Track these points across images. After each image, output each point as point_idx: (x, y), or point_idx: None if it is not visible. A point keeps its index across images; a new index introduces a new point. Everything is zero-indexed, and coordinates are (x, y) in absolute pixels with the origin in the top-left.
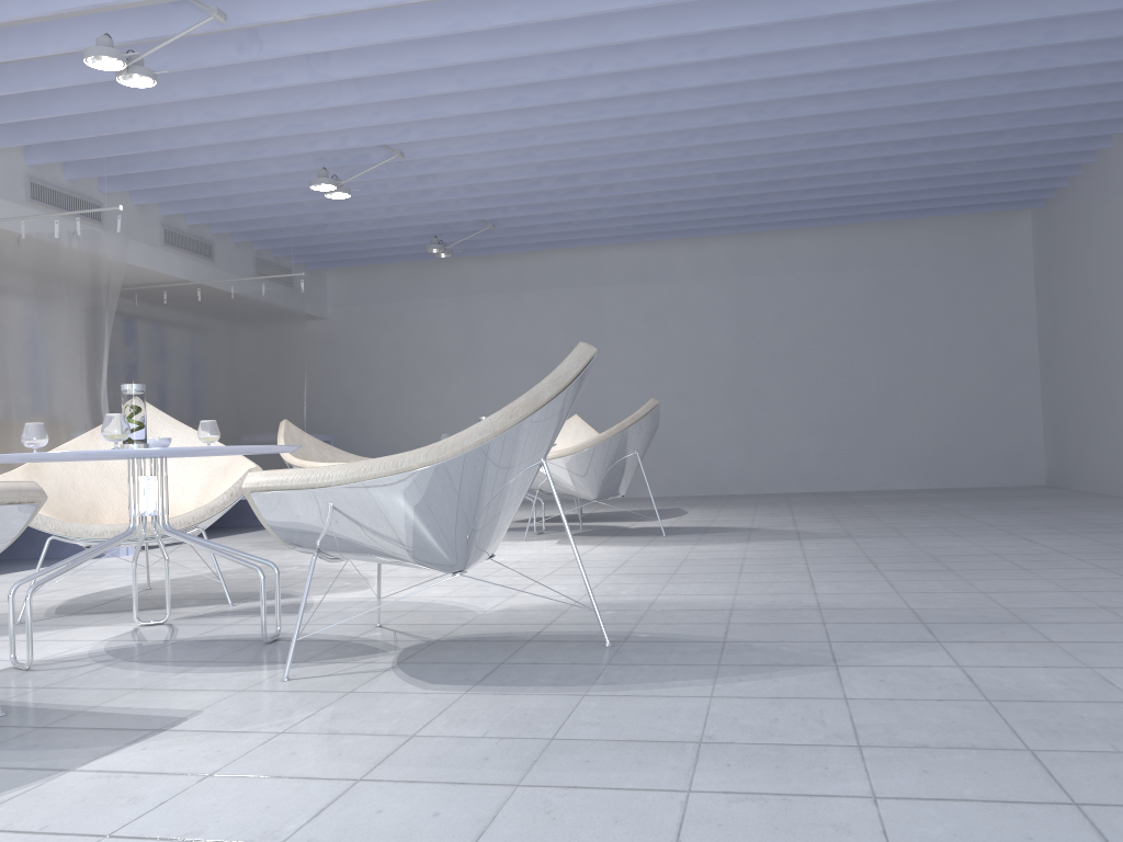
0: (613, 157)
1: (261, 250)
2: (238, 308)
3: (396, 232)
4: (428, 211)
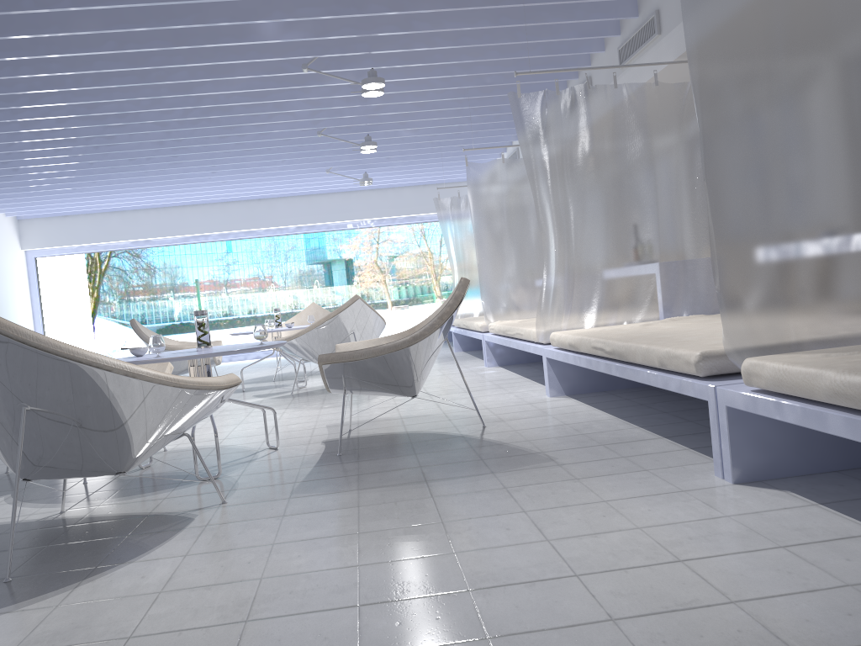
0: None
1: None
2: None
3: None
4: None
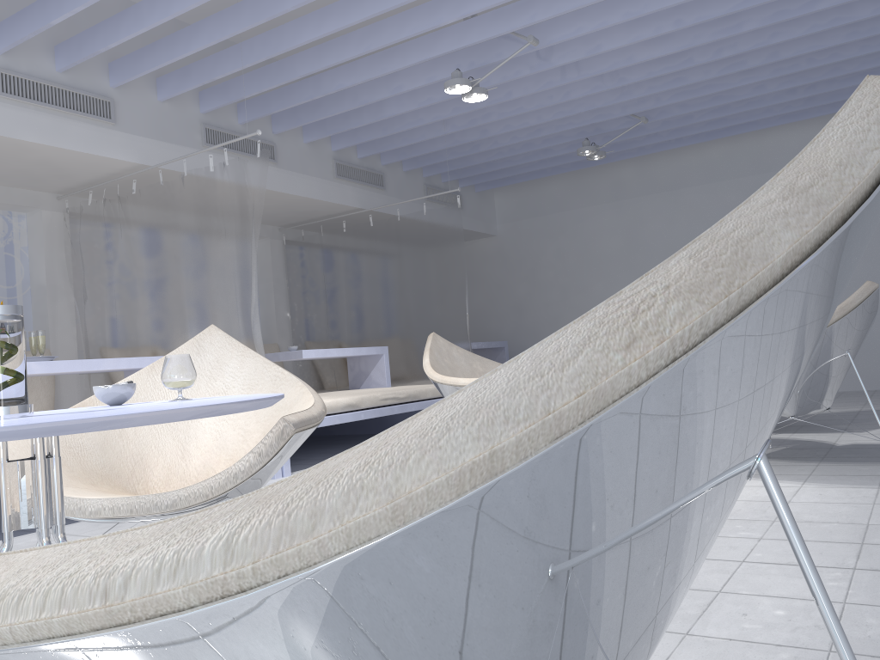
0: (782, 6)
1: (430, 177)
2: (403, 229)
3: (549, 142)
4: (576, 111)
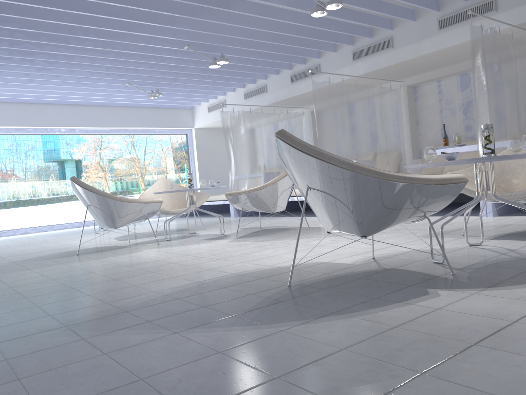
0: None
1: None
2: None
3: None
4: None
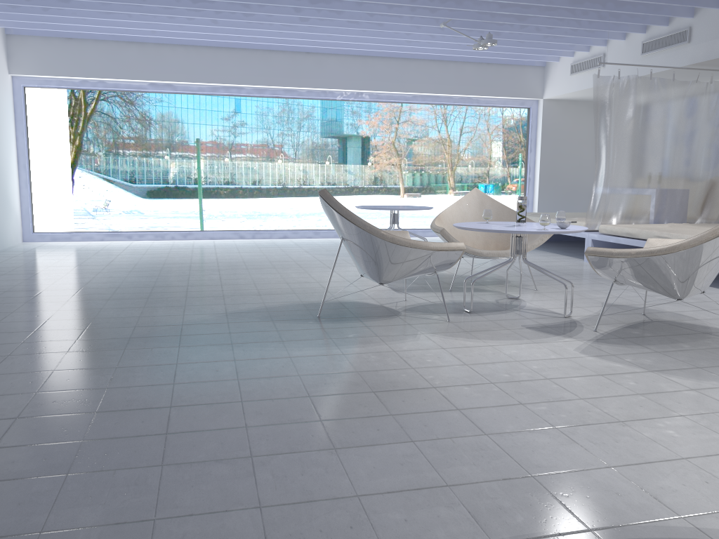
0: None
1: None
2: None
3: None
4: None
